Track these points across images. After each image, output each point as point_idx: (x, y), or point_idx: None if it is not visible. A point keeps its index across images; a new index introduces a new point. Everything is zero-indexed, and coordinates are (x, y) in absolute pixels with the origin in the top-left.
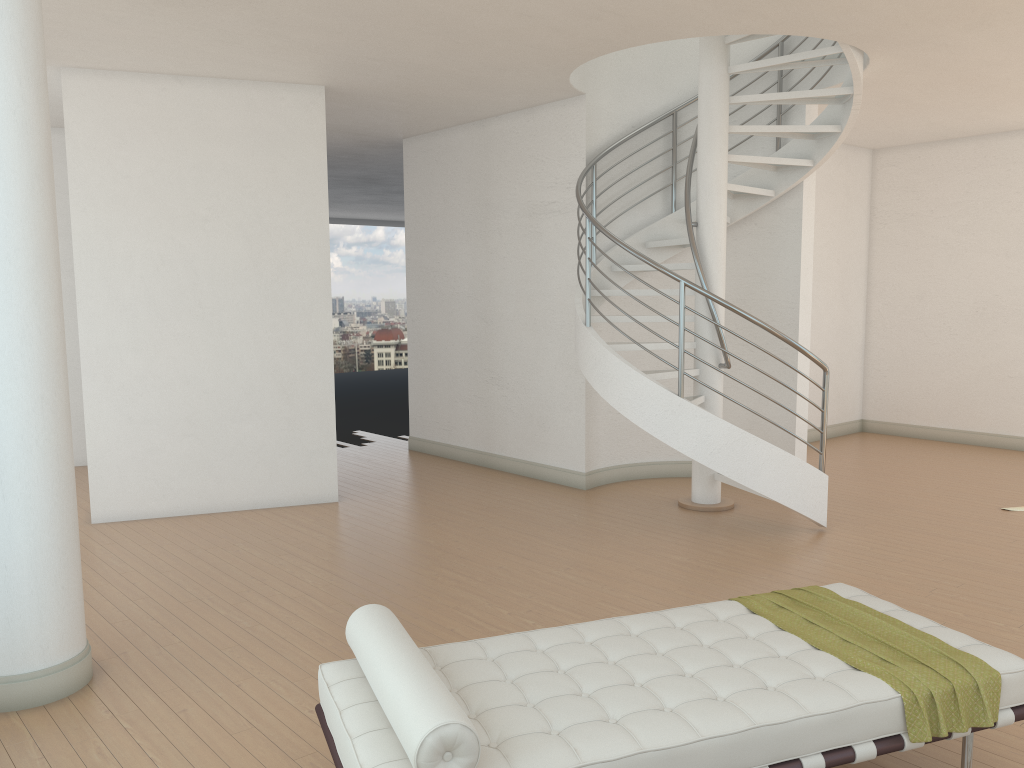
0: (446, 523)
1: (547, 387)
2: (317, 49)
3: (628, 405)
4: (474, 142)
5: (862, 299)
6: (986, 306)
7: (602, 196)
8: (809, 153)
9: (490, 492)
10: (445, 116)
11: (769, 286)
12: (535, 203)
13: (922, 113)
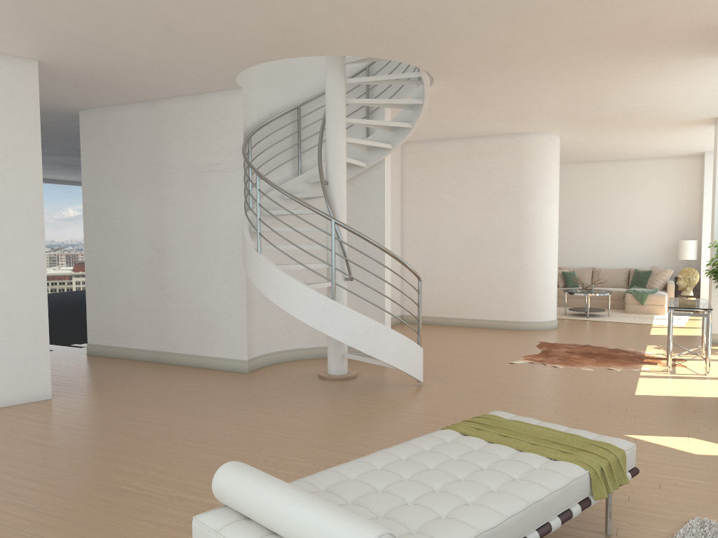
0: (157, 406)
1: (214, 299)
2: (50, 30)
3: (295, 307)
4: (147, 117)
5: (399, 237)
6: (473, 241)
7: (253, 161)
8: (389, 140)
9: (177, 380)
10: (126, 95)
11: (364, 226)
12: (201, 164)
13: (442, 121)
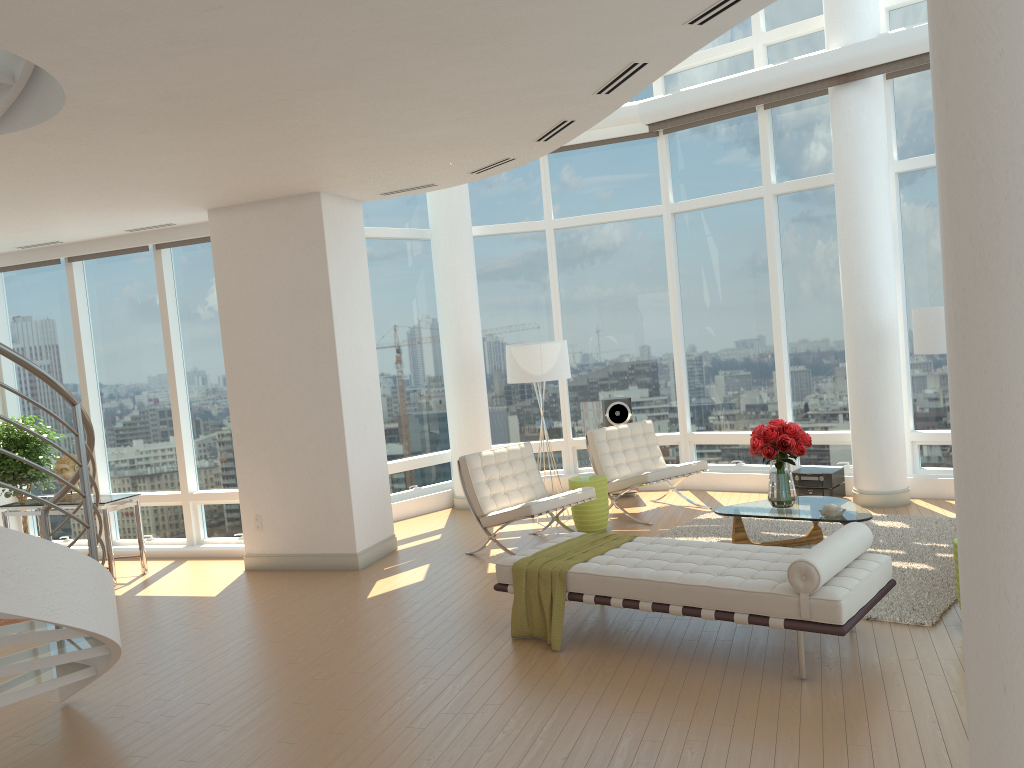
0: None
1: None
2: None
3: (59, 602)
4: None
5: None
6: None
7: None
8: None
9: None
10: None
11: None
12: None
13: None
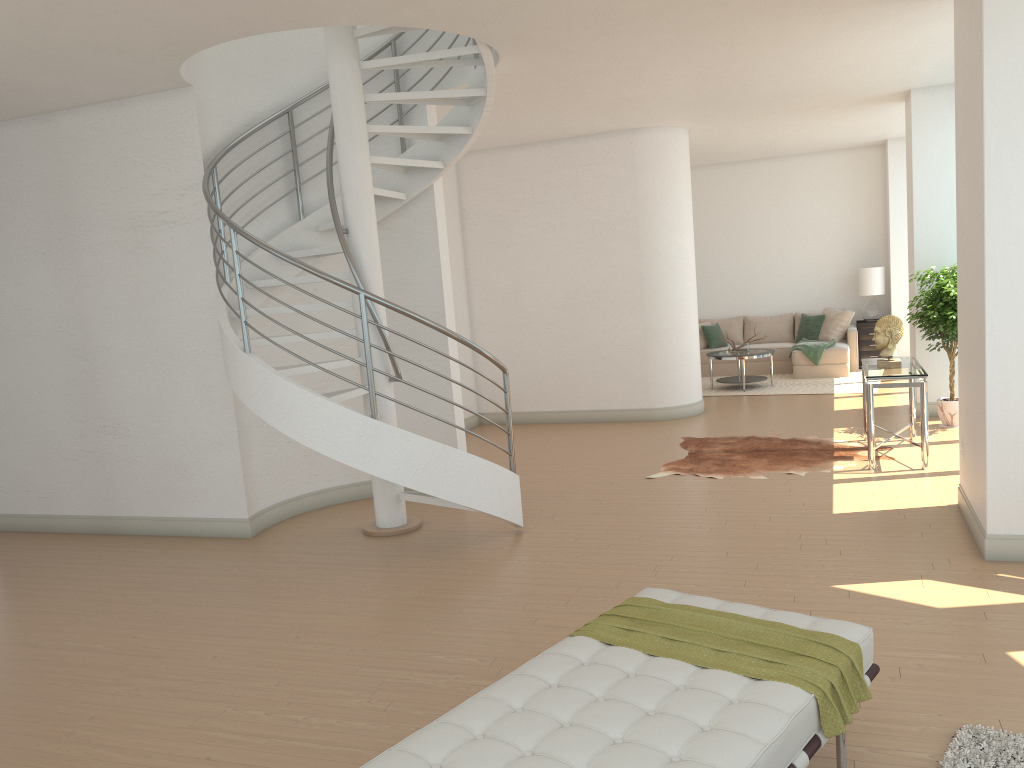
0: (105, 617)
1: (185, 428)
2: None
3: (316, 436)
4: (39, 141)
5: (465, 298)
6: (574, 296)
7: (224, 203)
8: (438, 155)
9: (137, 564)
10: None
11: (411, 292)
12: (139, 214)
13: (515, 118)
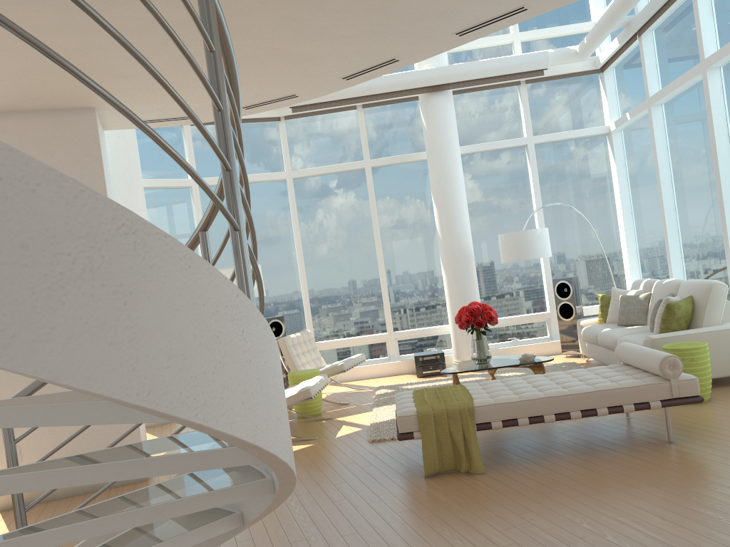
0: None
1: None
2: None
3: None
4: None
5: None
6: None
7: None
8: None
9: None
10: None
11: None
12: None
13: None
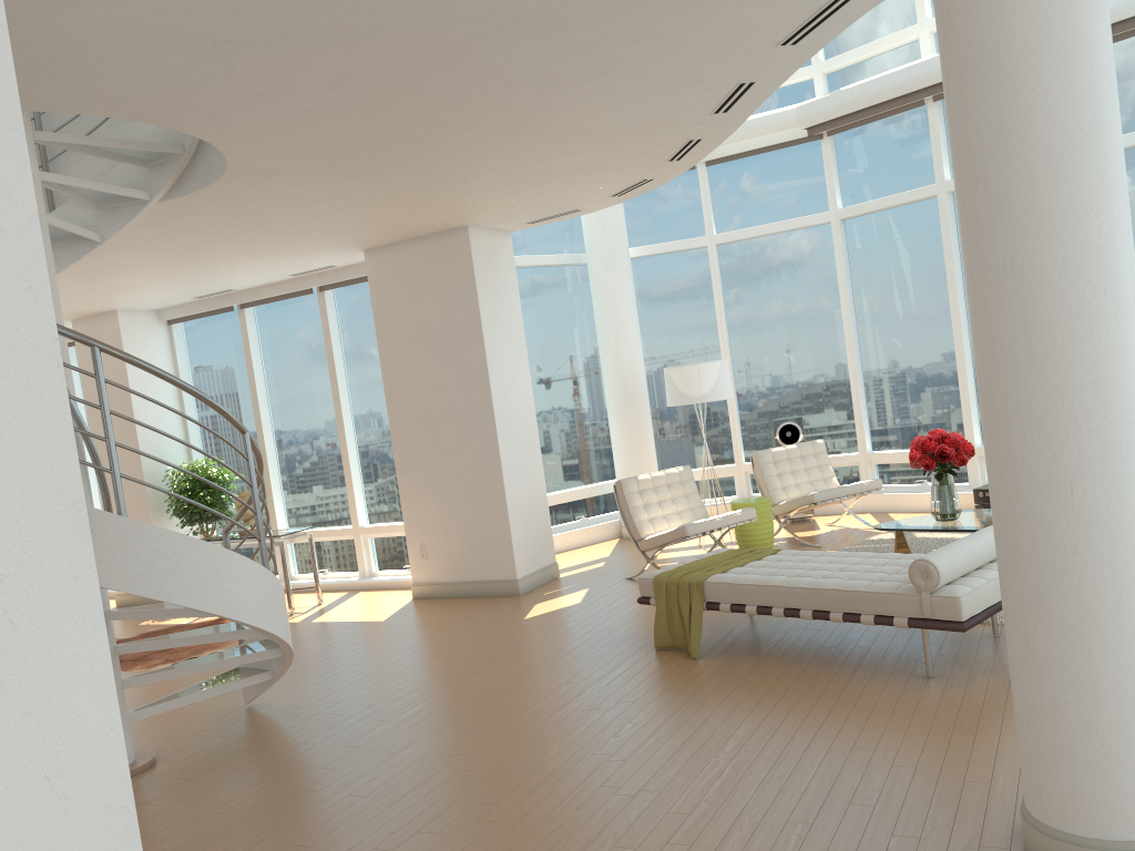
0: None
1: None
2: None
3: (237, 602)
4: None
5: None
6: None
7: None
8: None
9: None
10: None
11: None
12: None
13: None
